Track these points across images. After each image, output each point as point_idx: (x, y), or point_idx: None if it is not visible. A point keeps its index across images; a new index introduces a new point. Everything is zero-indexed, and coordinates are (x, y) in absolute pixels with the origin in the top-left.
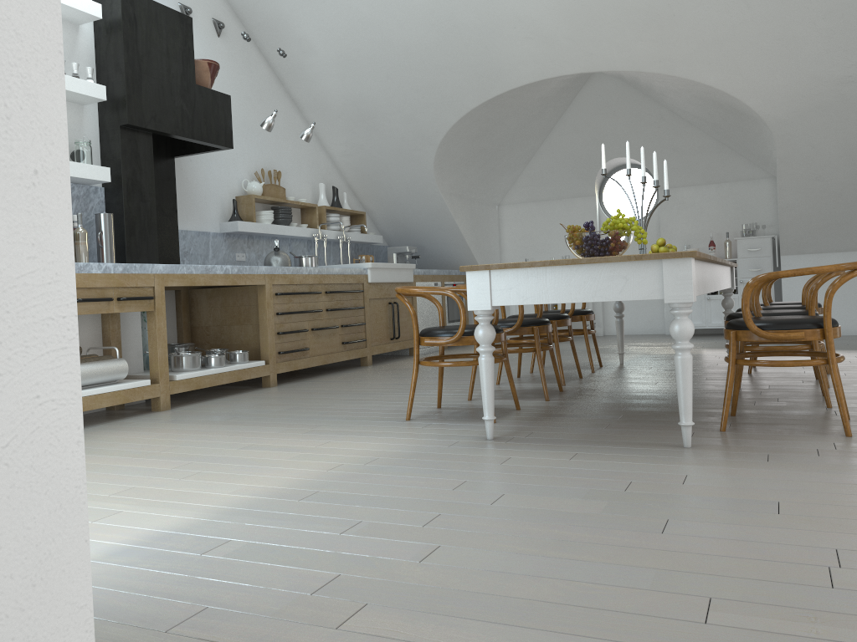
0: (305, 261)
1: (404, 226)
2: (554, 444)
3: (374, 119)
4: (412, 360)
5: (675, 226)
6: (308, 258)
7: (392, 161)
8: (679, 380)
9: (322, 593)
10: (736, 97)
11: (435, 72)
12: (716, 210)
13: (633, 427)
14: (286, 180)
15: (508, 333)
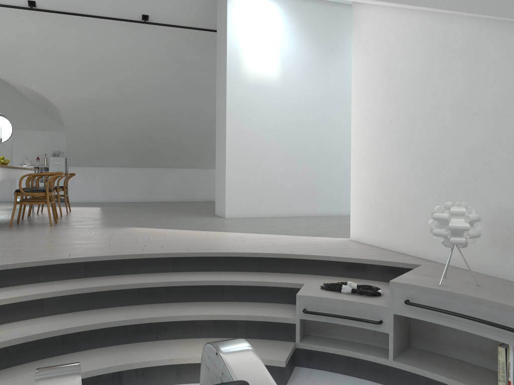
0: None
1: None
2: None
3: None
4: None
5: (21, 148)
6: None
7: None
8: None
9: None
10: (46, 97)
11: None
12: (42, 142)
13: None
14: None
15: None
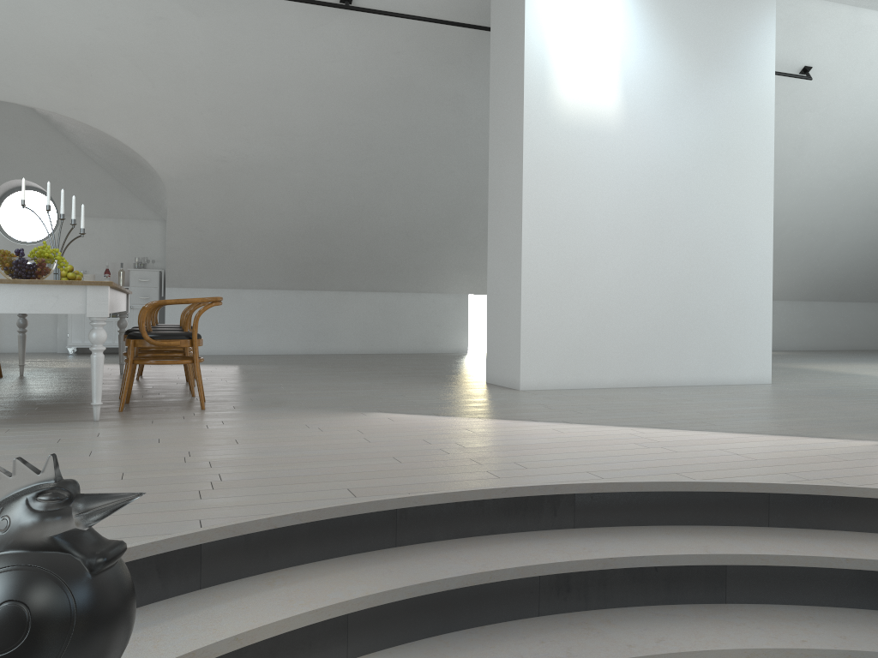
0: None
1: None
2: None
3: None
4: None
5: (74, 251)
6: None
7: None
8: (94, 372)
9: None
10: (139, 153)
11: None
12: (113, 242)
13: (51, 413)
14: None
15: None
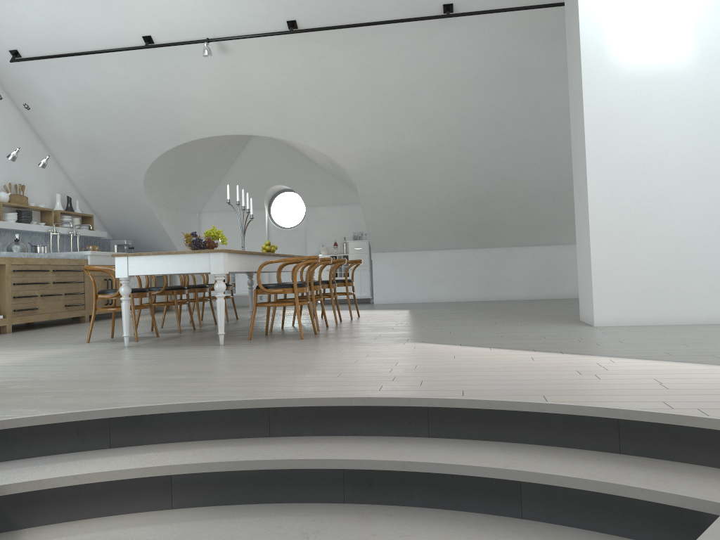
0: (39, 249)
1: (124, 226)
2: (158, 346)
3: (99, 152)
4: (120, 319)
5: (315, 231)
6: (41, 247)
7: (113, 181)
8: (218, 312)
9: (2, 383)
10: (329, 156)
11: (140, 125)
12: (340, 222)
13: (209, 340)
14: (29, 191)
15: (158, 294)
